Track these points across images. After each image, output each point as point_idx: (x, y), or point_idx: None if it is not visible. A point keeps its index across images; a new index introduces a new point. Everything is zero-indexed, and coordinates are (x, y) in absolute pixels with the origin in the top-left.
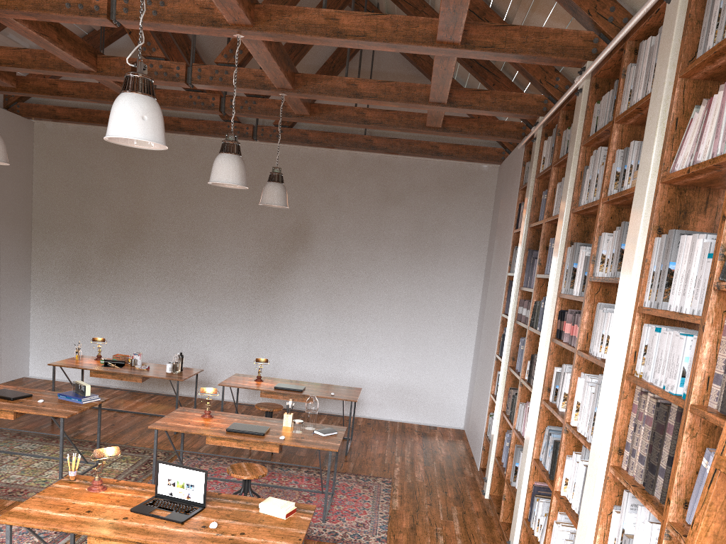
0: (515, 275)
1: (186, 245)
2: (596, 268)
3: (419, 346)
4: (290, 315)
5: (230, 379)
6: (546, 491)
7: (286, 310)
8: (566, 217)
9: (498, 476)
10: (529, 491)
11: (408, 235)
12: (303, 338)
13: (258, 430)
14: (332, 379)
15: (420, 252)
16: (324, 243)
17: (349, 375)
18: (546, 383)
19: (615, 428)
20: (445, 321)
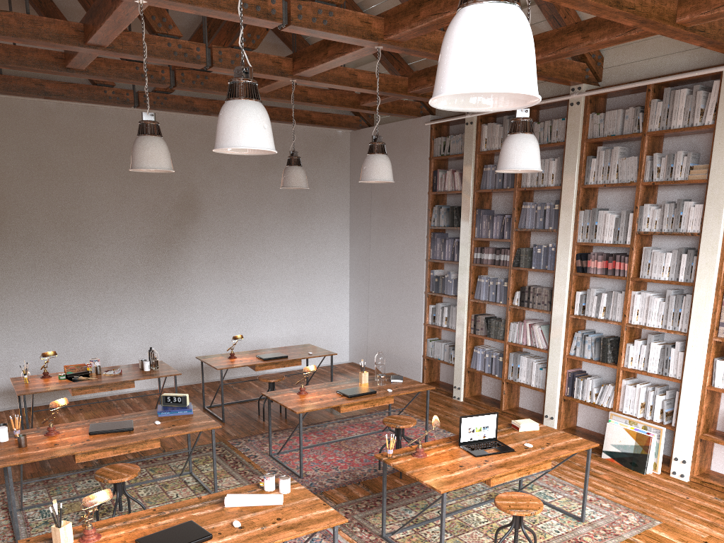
0: (463, 229)
1: (62, 229)
2: (642, 226)
3: (308, 298)
4: (190, 290)
5: (210, 362)
6: (578, 374)
7: (186, 285)
8: (575, 190)
9: (468, 382)
10: (565, 377)
11: (287, 198)
12: (206, 311)
13: (367, 390)
14: (239, 344)
15: (298, 213)
16: (213, 212)
17: (254, 337)
18: (571, 303)
19: (714, 317)
20: (325, 272)
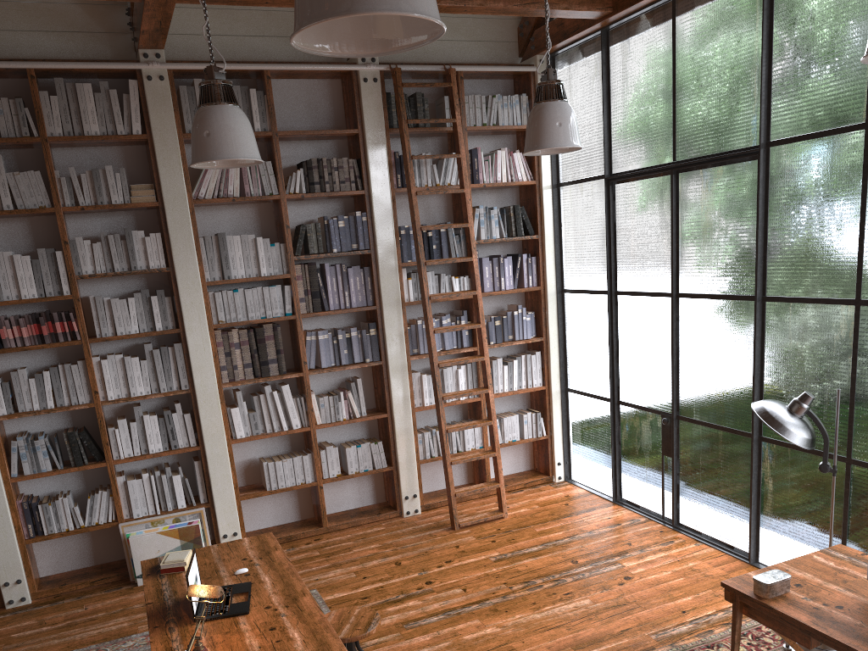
0: None
1: None
2: (82, 267)
3: None
4: None
5: None
6: (32, 500)
7: None
8: None
9: None
10: (18, 513)
11: None
12: None
13: None
14: None
15: None
16: None
17: None
18: None
19: (217, 361)
20: None
